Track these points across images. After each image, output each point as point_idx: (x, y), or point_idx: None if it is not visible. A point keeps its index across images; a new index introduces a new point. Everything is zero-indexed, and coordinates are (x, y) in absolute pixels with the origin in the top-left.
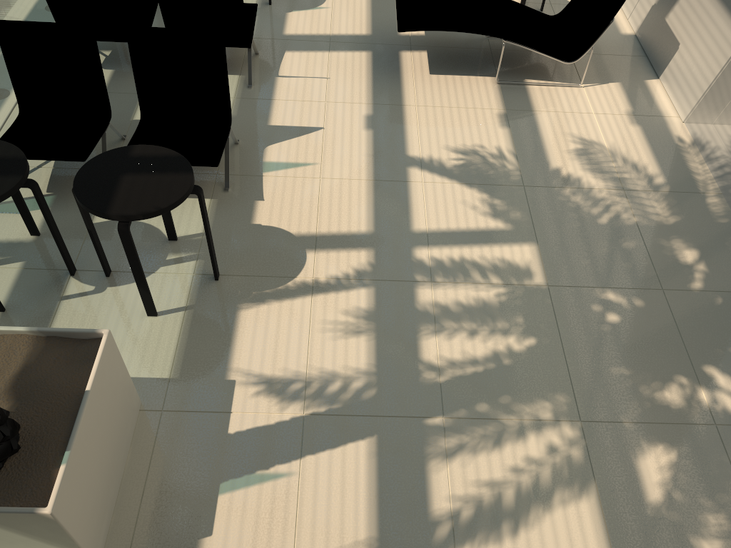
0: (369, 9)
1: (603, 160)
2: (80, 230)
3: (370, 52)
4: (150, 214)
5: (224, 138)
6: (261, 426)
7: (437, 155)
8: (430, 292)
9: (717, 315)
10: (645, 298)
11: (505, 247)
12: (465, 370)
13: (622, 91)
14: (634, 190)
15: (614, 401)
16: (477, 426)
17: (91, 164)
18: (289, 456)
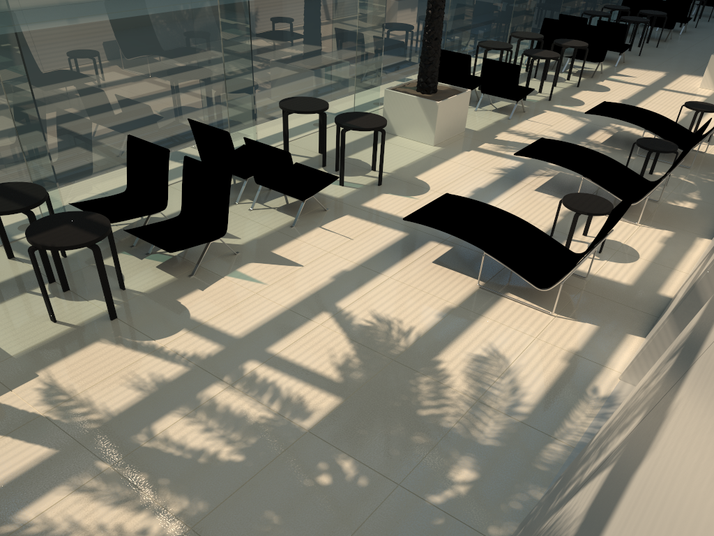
0: None
1: (492, 372)
2: (87, 263)
3: (406, 234)
4: (46, 247)
5: (204, 241)
6: (13, 406)
7: (357, 312)
8: (219, 391)
9: (418, 530)
10: (373, 482)
11: (314, 391)
12: (167, 448)
13: (590, 333)
14: (488, 405)
15: (235, 533)
16: (121, 485)
17: (62, 213)
18: (0, 431)
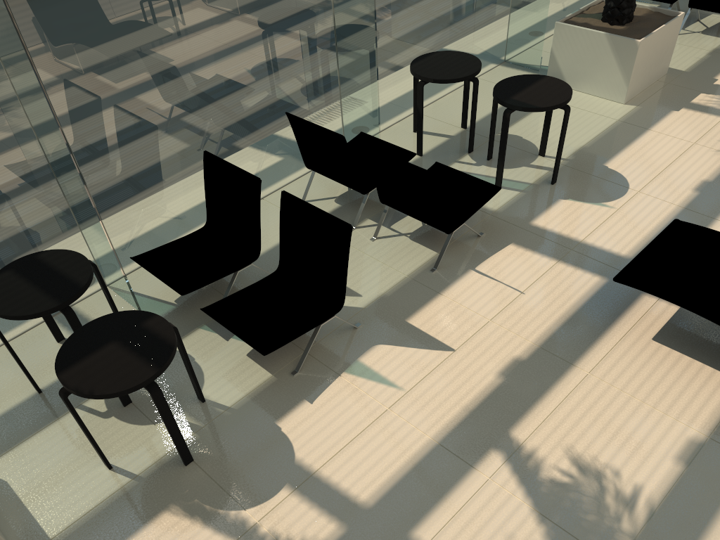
0: (661, 225)
1: None
2: None
3: (604, 280)
4: (82, 394)
5: (313, 325)
6: None
7: (545, 452)
8: None
9: None
10: None
11: None
12: None
13: None
14: None
15: None
16: None
17: (108, 317)
18: None
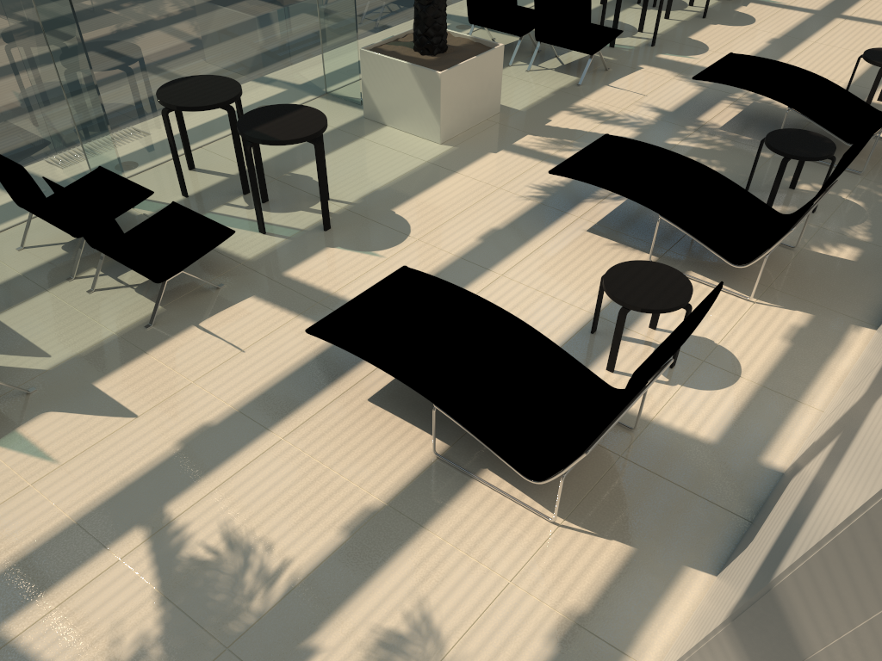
0: None
1: None
2: None
3: None
4: None
5: None
6: None
7: (196, 527)
8: None
9: None
10: None
11: None
12: None
13: (615, 566)
14: None
15: None
16: None
17: None
18: None
